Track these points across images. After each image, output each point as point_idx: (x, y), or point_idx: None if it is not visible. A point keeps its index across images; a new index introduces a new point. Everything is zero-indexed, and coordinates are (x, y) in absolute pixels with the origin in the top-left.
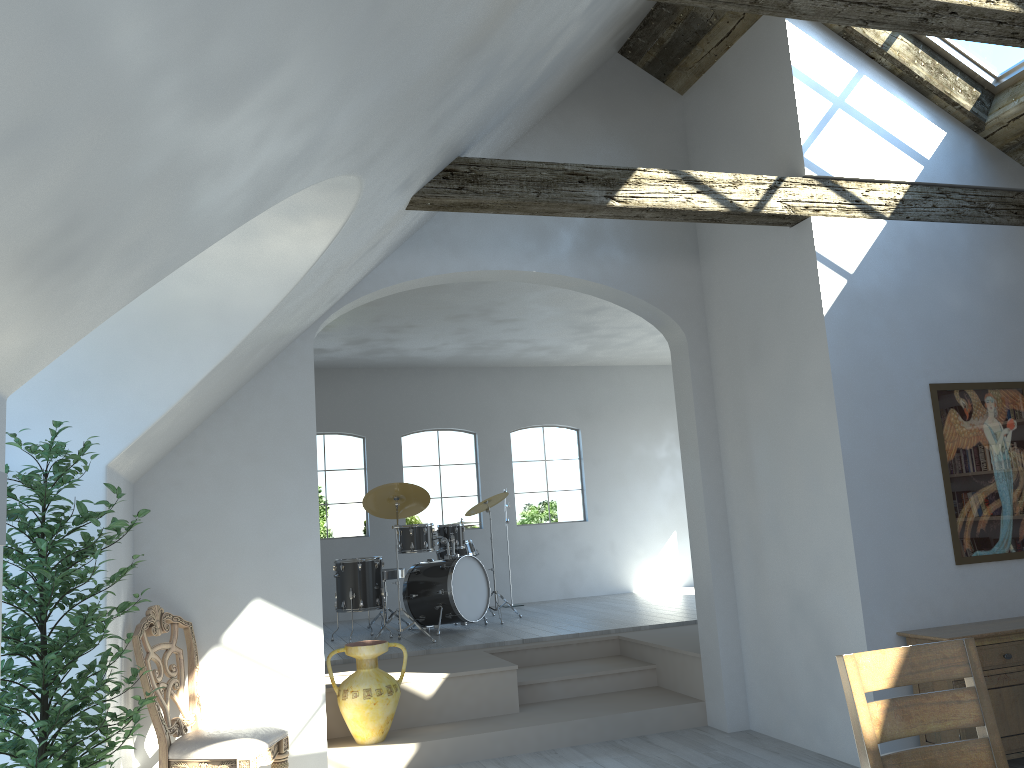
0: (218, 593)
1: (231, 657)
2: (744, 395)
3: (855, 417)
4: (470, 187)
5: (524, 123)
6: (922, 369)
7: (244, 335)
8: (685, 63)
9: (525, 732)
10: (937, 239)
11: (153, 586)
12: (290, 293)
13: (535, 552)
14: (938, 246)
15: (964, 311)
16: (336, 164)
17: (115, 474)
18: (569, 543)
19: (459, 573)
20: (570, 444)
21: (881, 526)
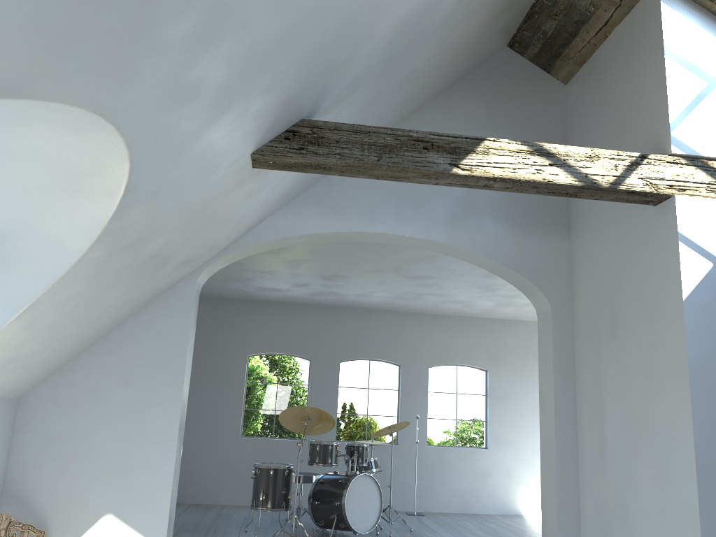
0: (75, 505)
1: None
2: (601, 370)
3: (713, 413)
4: (310, 148)
5: (400, 100)
6: None
7: (57, 275)
8: (567, 53)
9: None
10: None
11: (20, 492)
12: (100, 238)
13: (440, 470)
14: None
15: None
16: None
17: None
18: (470, 466)
19: (354, 489)
20: (479, 382)
21: None
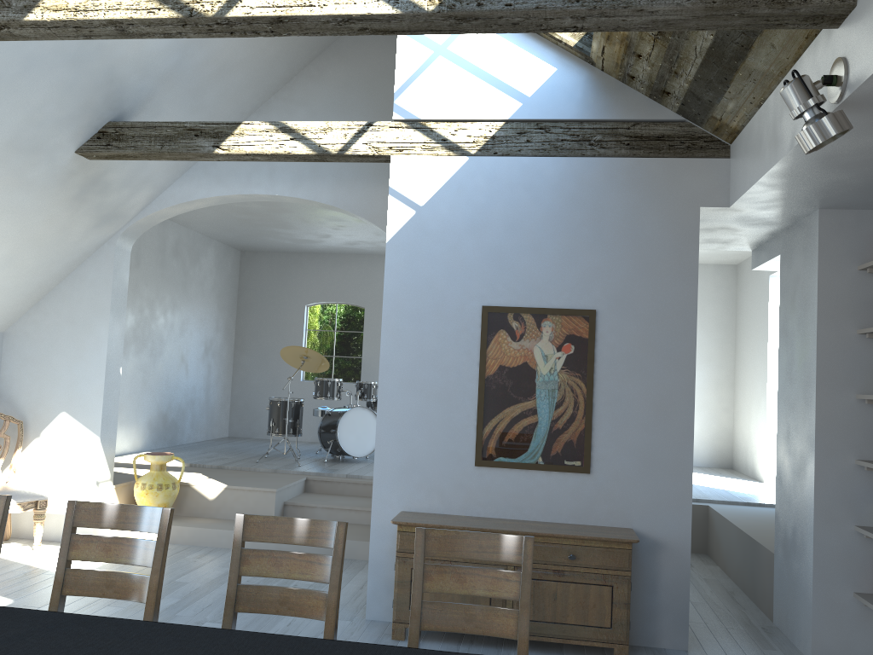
0: (42, 405)
1: (45, 446)
2: None
3: (399, 330)
4: (114, 144)
5: (243, 81)
6: (478, 292)
7: None
8: None
9: None
10: (522, 173)
11: (8, 396)
12: None
13: None
14: (522, 179)
15: (538, 241)
16: None
17: None
18: None
19: (350, 419)
20: None
21: (405, 423)
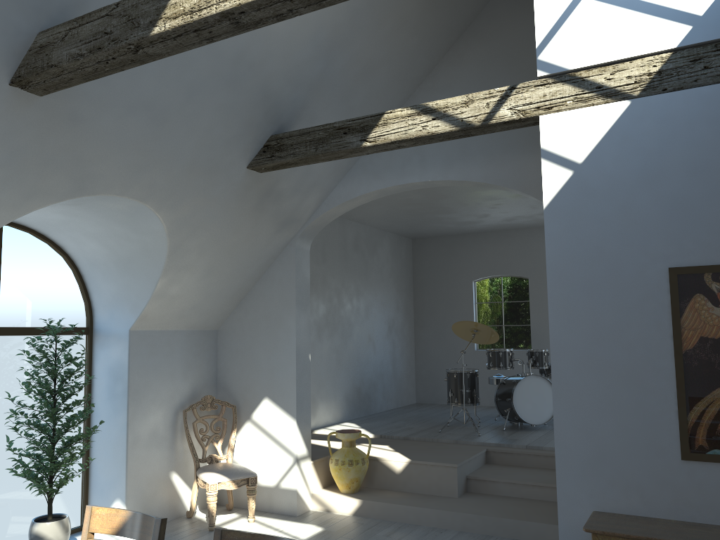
0: (250, 391)
1: (254, 427)
2: None
3: (569, 304)
4: (276, 154)
5: (387, 78)
6: (661, 252)
7: (163, 264)
8: None
9: (428, 512)
10: (702, 105)
11: (224, 384)
12: (170, 240)
13: None
14: (703, 113)
15: None
16: (22, 206)
17: (155, 331)
18: None
19: (524, 388)
20: None
21: (587, 409)
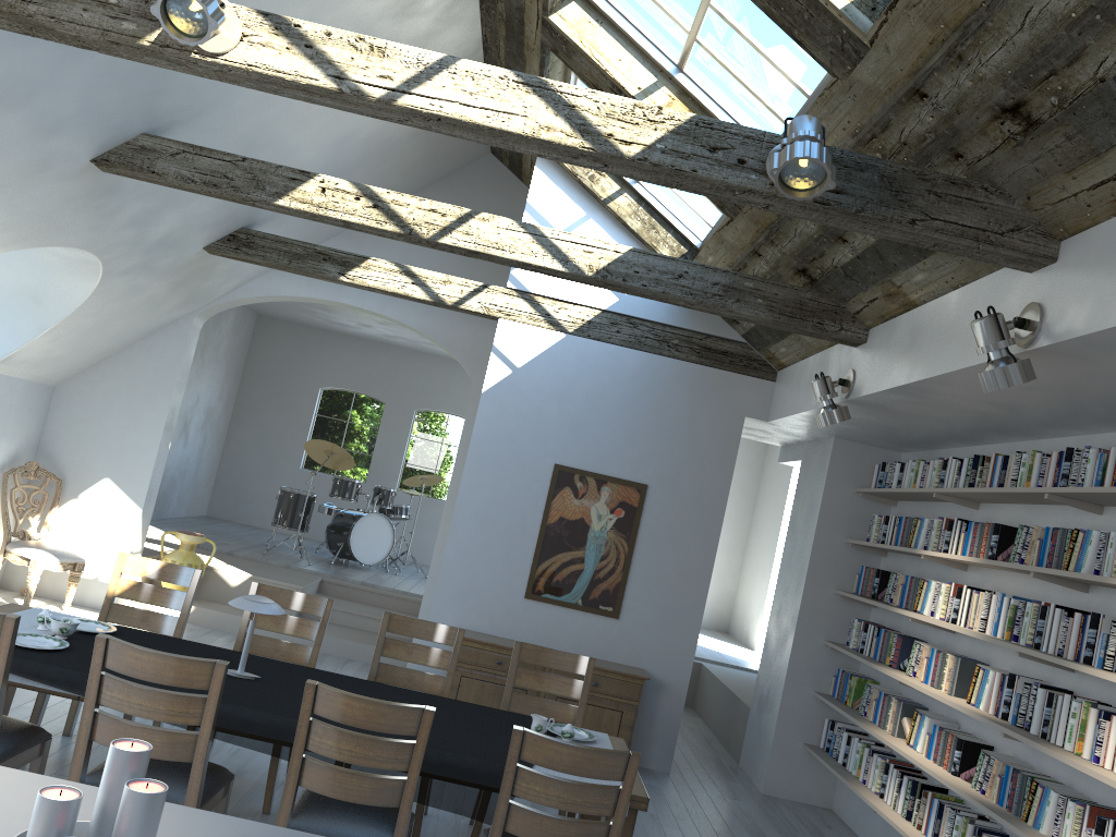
0: (85, 467)
1: (82, 509)
2: None
3: (480, 471)
4: (243, 249)
5: None
6: (553, 451)
7: (67, 313)
8: (525, 173)
9: None
10: (608, 358)
11: (49, 451)
12: (92, 295)
13: None
14: (607, 363)
15: (611, 418)
16: (9, 245)
17: (3, 375)
18: None
19: (365, 524)
20: None
21: (471, 552)
